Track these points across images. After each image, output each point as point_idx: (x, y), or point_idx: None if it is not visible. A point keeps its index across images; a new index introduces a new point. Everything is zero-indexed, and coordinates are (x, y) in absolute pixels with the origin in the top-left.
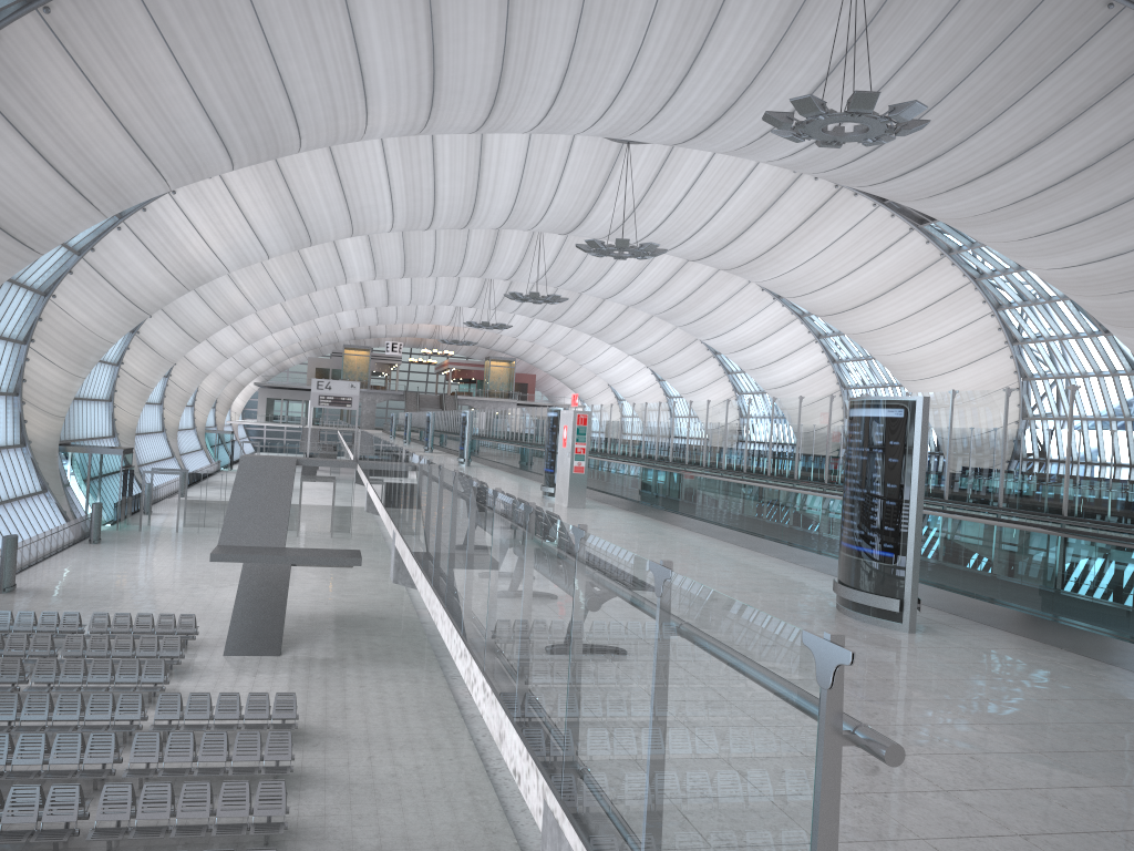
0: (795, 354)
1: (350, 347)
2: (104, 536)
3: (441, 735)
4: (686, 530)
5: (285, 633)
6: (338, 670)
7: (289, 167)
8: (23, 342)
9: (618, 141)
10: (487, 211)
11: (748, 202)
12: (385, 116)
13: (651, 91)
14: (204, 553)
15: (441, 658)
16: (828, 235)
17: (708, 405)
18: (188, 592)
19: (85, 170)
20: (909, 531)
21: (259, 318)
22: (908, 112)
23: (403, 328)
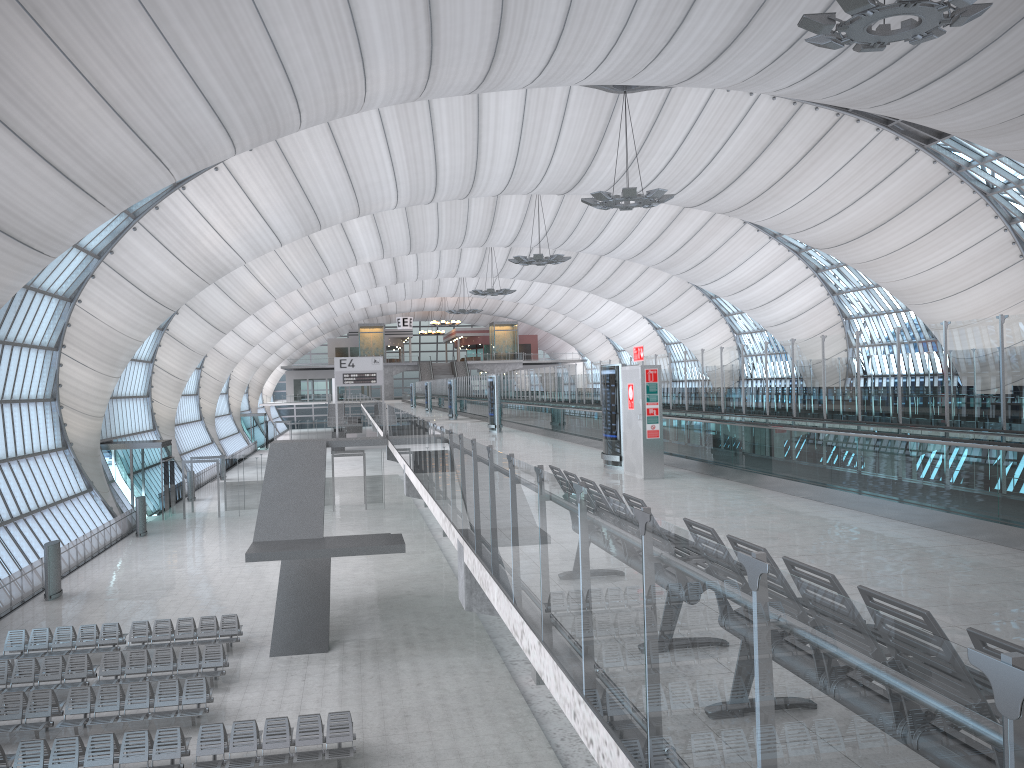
0: (794, 290)
1: (365, 325)
2: (150, 528)
3: (515, 744)
4: (815, 502)
5: (331, 623)
6: (391, 665)
7: (292, 152)
8: (55, 349)
9: (614, 91)
10: (488, 177)
11: (747, 140)
12: (384, 80)
13: (658, 22)
14: (245, 537)
15: (496, 639)
16: (831, 166)
17: (792, 344)
18: (232, 582)
19: (83, 163)
20: None
21: (279, 306)
22: None
23: (412, 303)
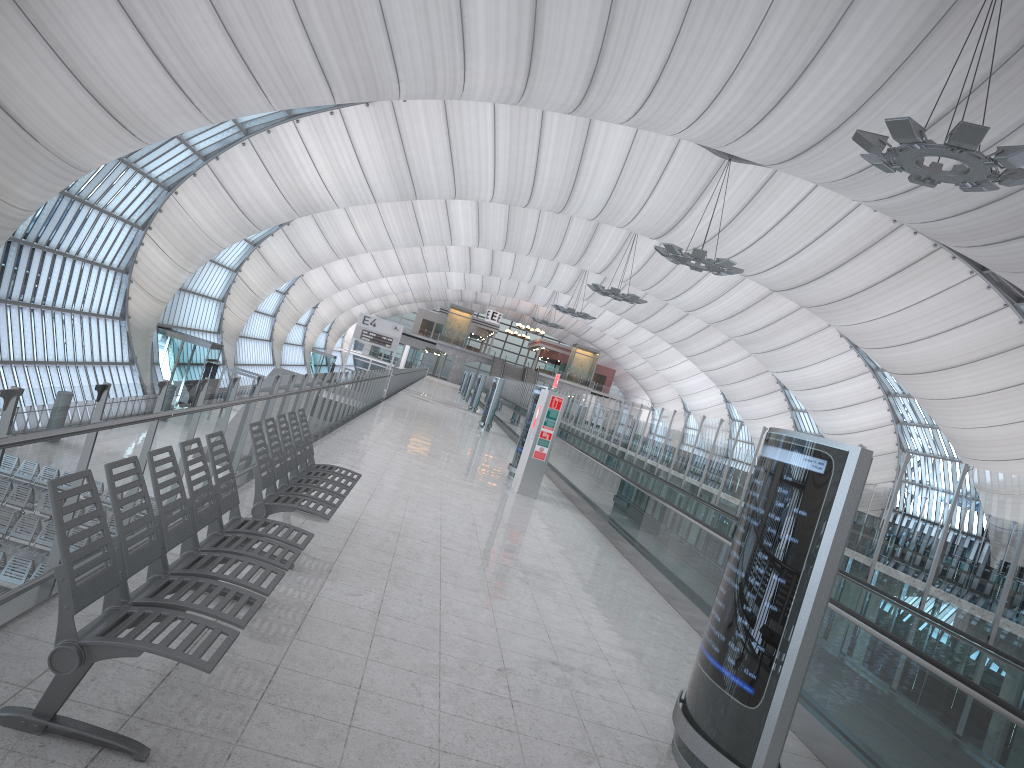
0: (860, 405)
1: (456, 307)
2: None
3: None
4: (617, 552)
5: None
6: None
7: (405, 120)
8: (141, 228)
9: (720, 156)
10: (583, 199)
11: (839, 243)
12: (483, 76)
13: (751, 100)
14: None
15: None
16: (916, 293)
17: (702, 421)
18: None
19: (188, 68)
20: (786, 662)
21: (374, 261)
22: (1018, 157)
23: (505, 301)
